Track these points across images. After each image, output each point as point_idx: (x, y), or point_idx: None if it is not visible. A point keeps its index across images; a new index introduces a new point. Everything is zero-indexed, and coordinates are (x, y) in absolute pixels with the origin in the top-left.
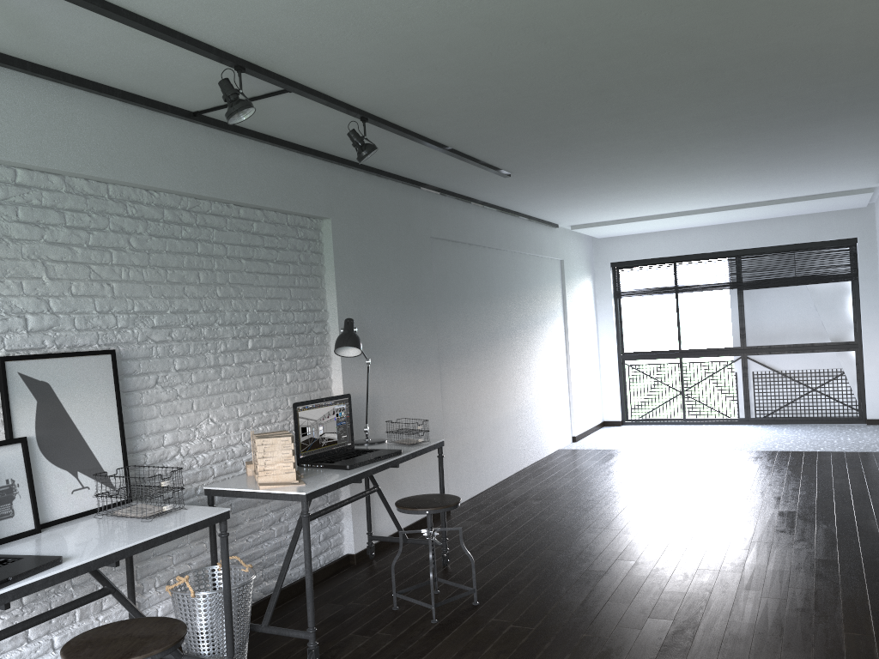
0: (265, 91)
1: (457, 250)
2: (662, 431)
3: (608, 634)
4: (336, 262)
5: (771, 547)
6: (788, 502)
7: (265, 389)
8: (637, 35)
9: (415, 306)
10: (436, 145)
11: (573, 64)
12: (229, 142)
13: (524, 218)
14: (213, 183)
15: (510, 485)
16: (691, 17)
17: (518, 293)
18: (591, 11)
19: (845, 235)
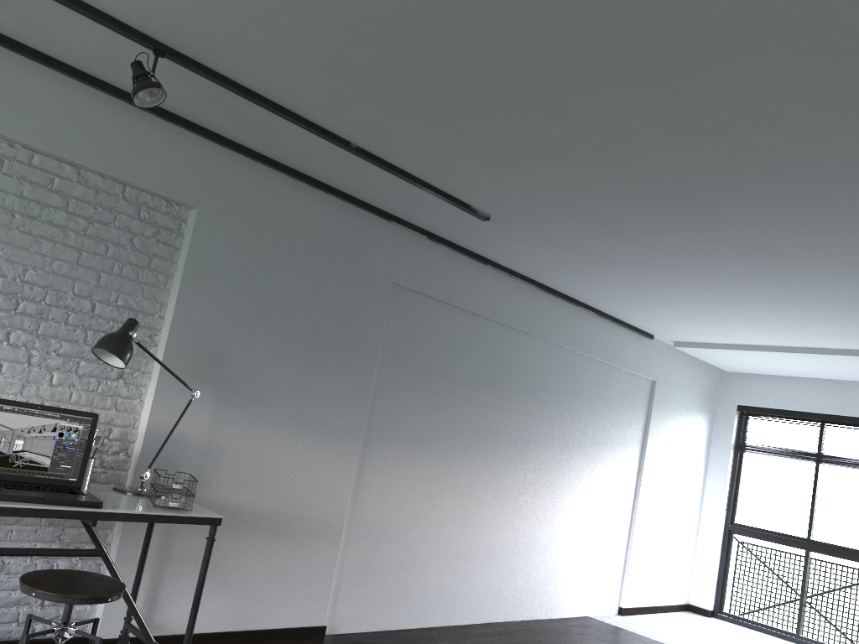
0: None
1: (445, 314)
2: (753, 640)
3: None
4: (189, 261)
5: None
6: None
7: (2, 380)
8: None
9: (335, 357)
10: (320, 131)
11: None
12: (27, 69)
13: (587, 310)
14: None
15: (452, 633)
16: None
17: (554, 397)
18: None
19: None
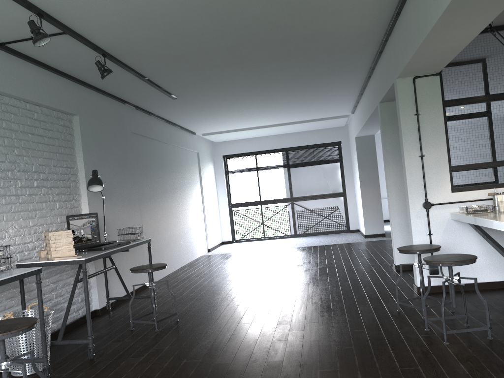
0: (50, 32)
1: (145, 141)
2: (254, 243)
3: (250, 322)
4: (82, 140)
5: (318, 280)
6: (322, 264)
7: (45, 211)
8: (254, 18)
9: (125, 170)
10: (140, 75)
11: (221, 31)
12: (20, 63)
13: (178, 127)
14: (12, 86)
15: (179, 272)
16: (279, 11)
17: (177, 168)
18: (235, 2)
19: (336, 140)
